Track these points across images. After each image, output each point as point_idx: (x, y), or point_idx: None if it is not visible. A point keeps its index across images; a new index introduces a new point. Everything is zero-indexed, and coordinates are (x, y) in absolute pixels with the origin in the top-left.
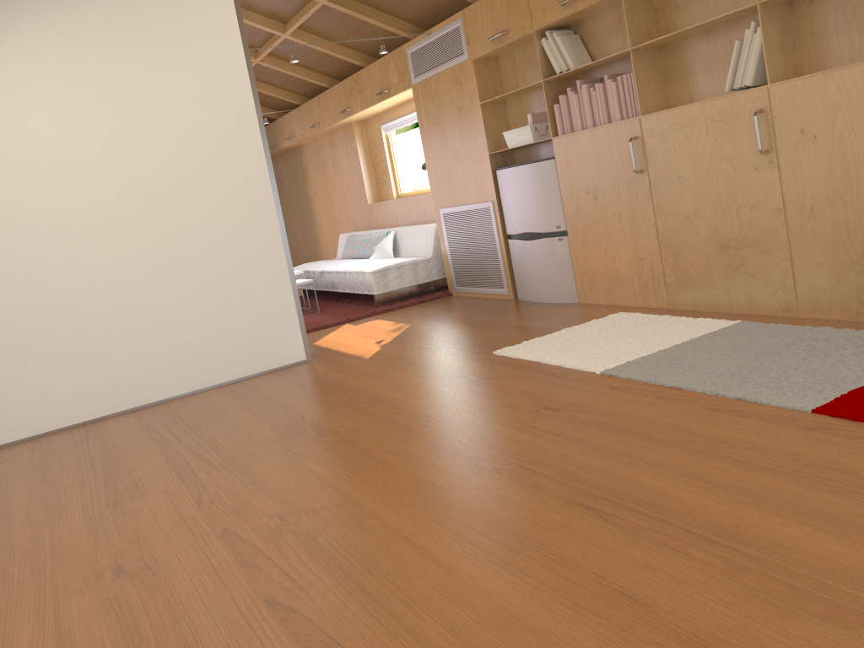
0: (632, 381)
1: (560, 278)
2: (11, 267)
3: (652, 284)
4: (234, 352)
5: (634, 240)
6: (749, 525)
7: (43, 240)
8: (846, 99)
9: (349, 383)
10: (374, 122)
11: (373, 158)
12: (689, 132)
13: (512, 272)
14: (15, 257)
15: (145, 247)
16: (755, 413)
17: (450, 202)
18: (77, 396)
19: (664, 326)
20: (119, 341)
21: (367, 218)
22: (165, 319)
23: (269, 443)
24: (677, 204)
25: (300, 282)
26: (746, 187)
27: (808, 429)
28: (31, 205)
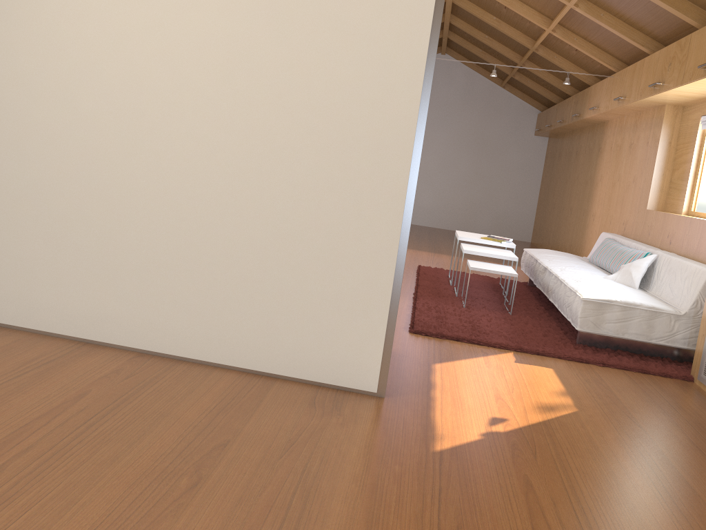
0: None
1: None
2: (73, 133)
3: None
4: (284, 338)
5: None
6: None
7: (114, 113)
8: None
9: (327, 503)
10: (694, 111)
11: (676, 155)
12: None
13: None
14: (81, 123)
15: (221, 160)
16: None
17: None
18: (91, 308)
19: None
20: (154, 264)
21: (639, 226)
22: (214, 259)
23: None
24: None
25: (501, 271)
26: None
27: None
28: (115, 66)
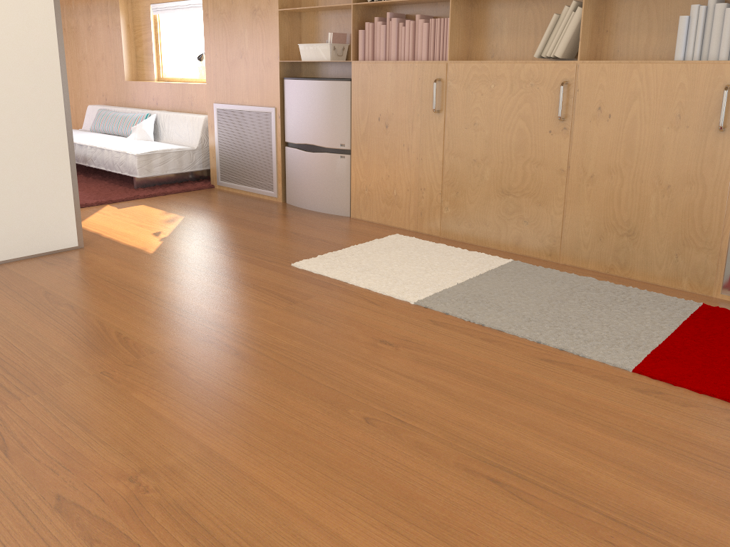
0: (450, 317)
1: (336, 192)
2: None
3: (428, 213)
4: None
5: (418, 171)
6: (660, 510)
7: None
8: (645, 90)
9: (143, 284)
10: None
11: (136, 35)
12: (494, 86)
13: (284, 178)
14: None
15: None
16: (584, 367)
17: (228, 99)
18: None
19: (447, 256)
20: None
21: (122, 95)
22: None
23: (73, 360)
24: (468, 148)
25: None
26: (537, 146)
27: (641, 391)
28: None
